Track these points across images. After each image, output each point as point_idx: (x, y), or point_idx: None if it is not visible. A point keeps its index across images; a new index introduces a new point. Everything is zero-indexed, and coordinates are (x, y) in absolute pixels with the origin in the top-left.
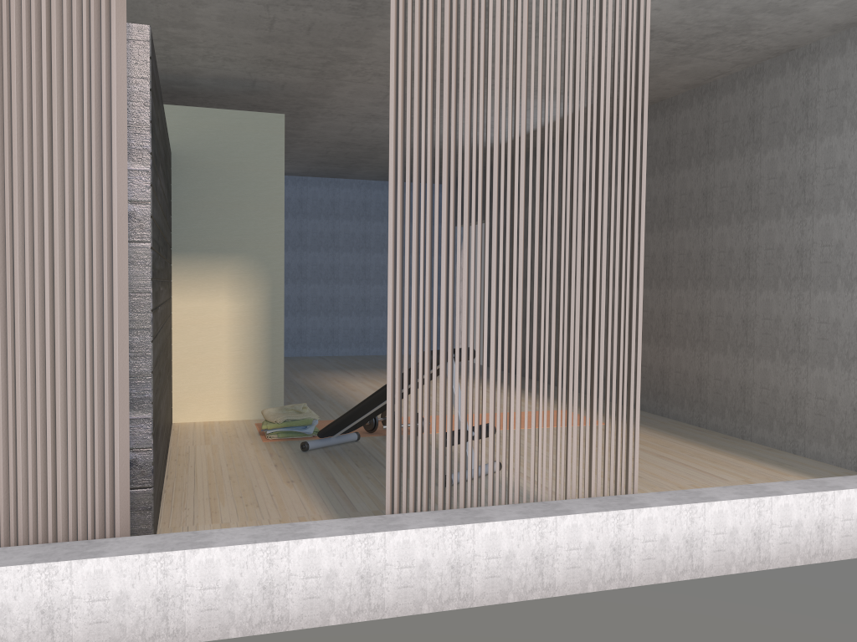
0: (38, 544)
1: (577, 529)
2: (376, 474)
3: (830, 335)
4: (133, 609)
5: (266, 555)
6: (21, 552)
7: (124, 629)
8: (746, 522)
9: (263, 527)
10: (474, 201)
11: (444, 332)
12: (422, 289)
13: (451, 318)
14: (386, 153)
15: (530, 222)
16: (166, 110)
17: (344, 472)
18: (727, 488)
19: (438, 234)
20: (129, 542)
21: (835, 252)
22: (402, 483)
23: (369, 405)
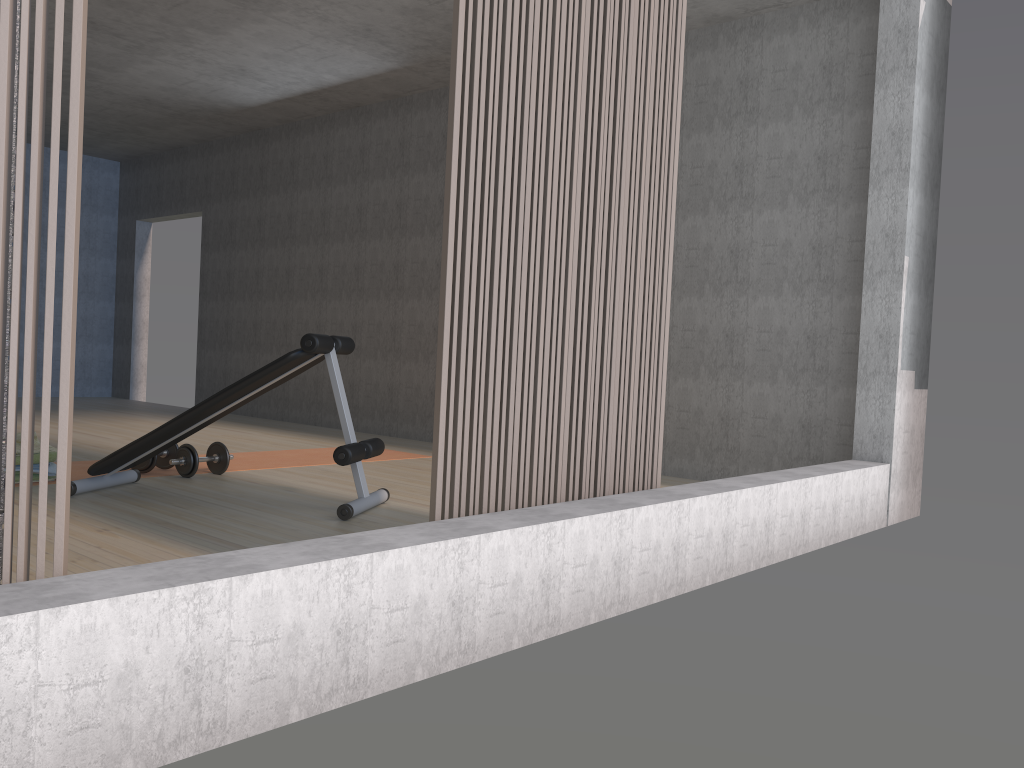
0: None
1: (648, 524)
2: (225, 514)
3: (696, 343)
4: (145, 695)
5: (344, 579)
6: None
7: (128, 735)
8: (761, 513)
9: (298, 543)
10: (541, 90)
11: (505, 264)
12: (487, 199)
13: (513, 246)
14: (65, 94)
15: (589, 135)
16: None
17: (173, 515)
18: (729, 480)
19: (109, 230)
20: (106, 579)
21: (703, 255)
22: (455, 475)
23: (193, 419)
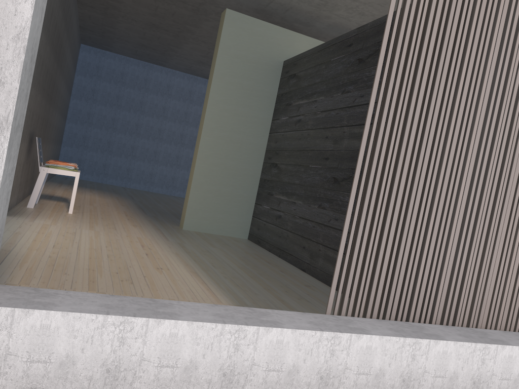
0: (497, 330)
1: None
2: None
3: None
4: None
5: None
6: (505, 336)
7: None
8: None
9: None
10: None
11: None
12: None
13: None
14: None
15: None
16: (302, 38)
17: None
18: None
19: None
20: None
21: None
22: None
23: None
